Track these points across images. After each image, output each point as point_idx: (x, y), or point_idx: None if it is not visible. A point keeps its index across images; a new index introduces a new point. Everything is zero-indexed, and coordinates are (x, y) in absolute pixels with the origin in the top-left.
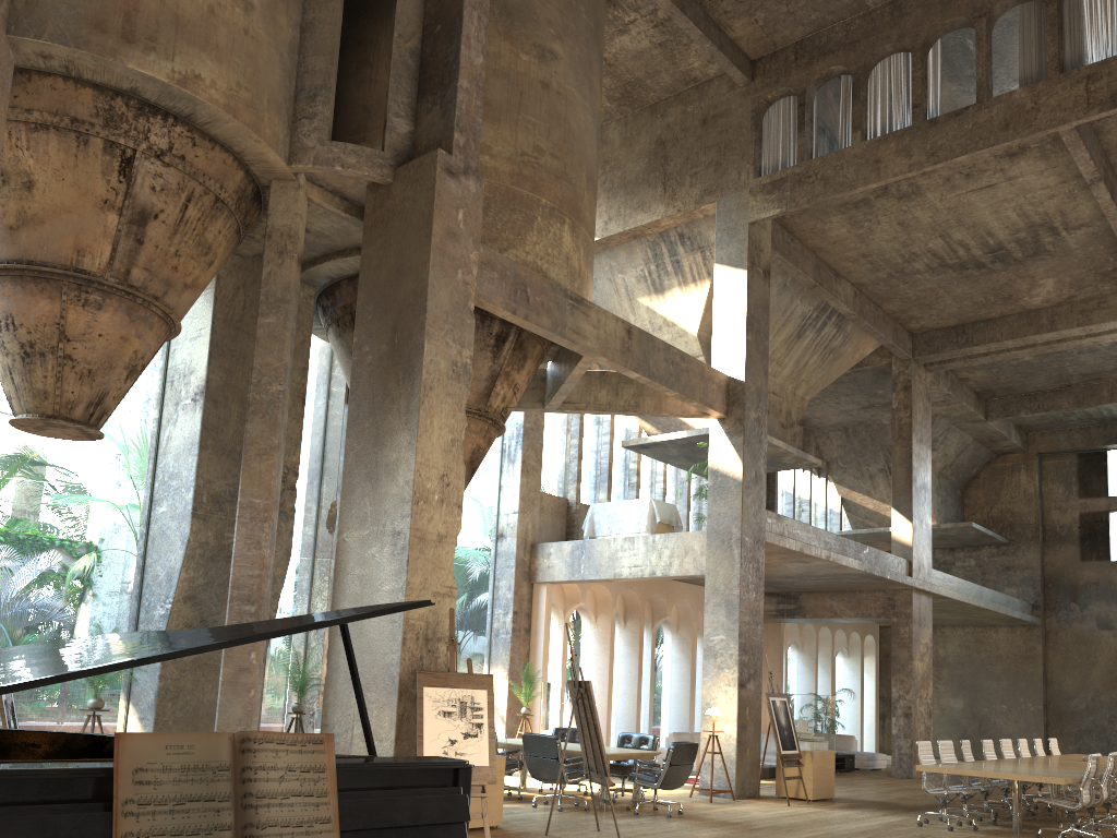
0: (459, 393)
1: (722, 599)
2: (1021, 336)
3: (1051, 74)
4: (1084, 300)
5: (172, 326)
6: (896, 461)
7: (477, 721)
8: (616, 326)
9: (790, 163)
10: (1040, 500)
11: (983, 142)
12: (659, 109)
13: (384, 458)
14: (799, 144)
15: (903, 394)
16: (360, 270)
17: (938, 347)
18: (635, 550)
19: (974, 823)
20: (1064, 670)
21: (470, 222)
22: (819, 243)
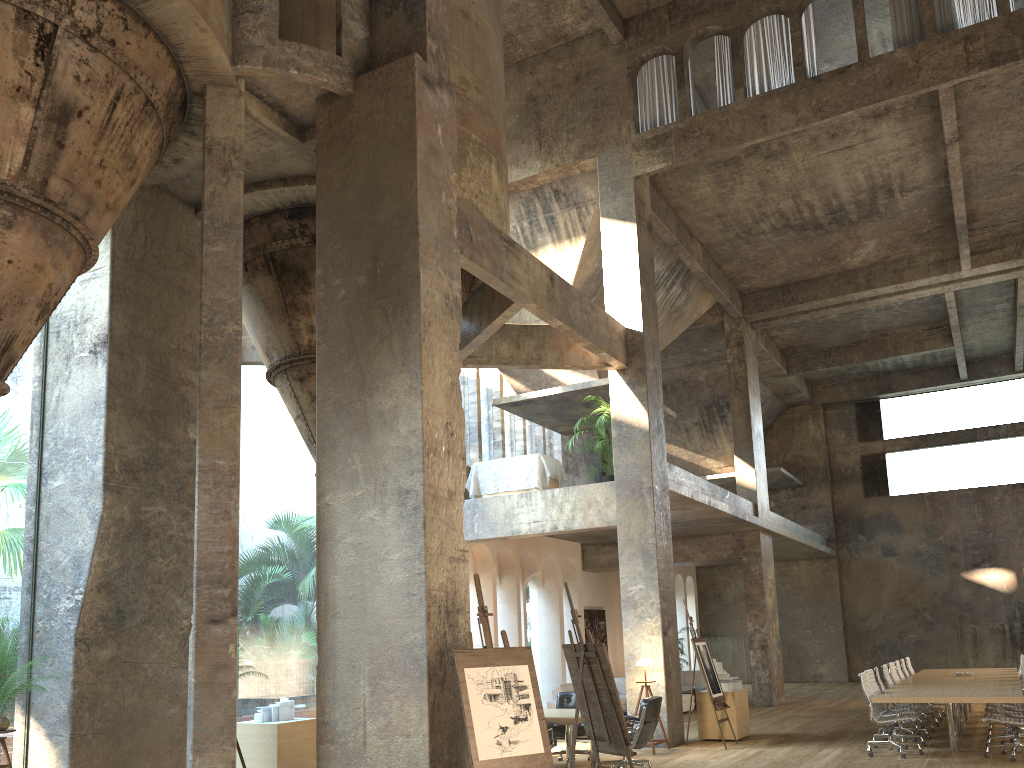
0: (453, 330)
1: (638, 549)
2: (841, 294)
3: (929, 35)
4: (895, 261)
5: (89, 257)
6: (734, 411)
7: (524, 702)
8: (542, 272)
9: (668, 119)
10: (826, 445)
11: (868, 98)
12: (527, 66)
13: (376, 406)
14: (680, 100)
15: (737, 349)
16: (317, 193)
17: (766, 305)
18: (533, 506)
19: (920, 747)
20: (857, 595)
21: (448, 139)
22: (682, 203)
